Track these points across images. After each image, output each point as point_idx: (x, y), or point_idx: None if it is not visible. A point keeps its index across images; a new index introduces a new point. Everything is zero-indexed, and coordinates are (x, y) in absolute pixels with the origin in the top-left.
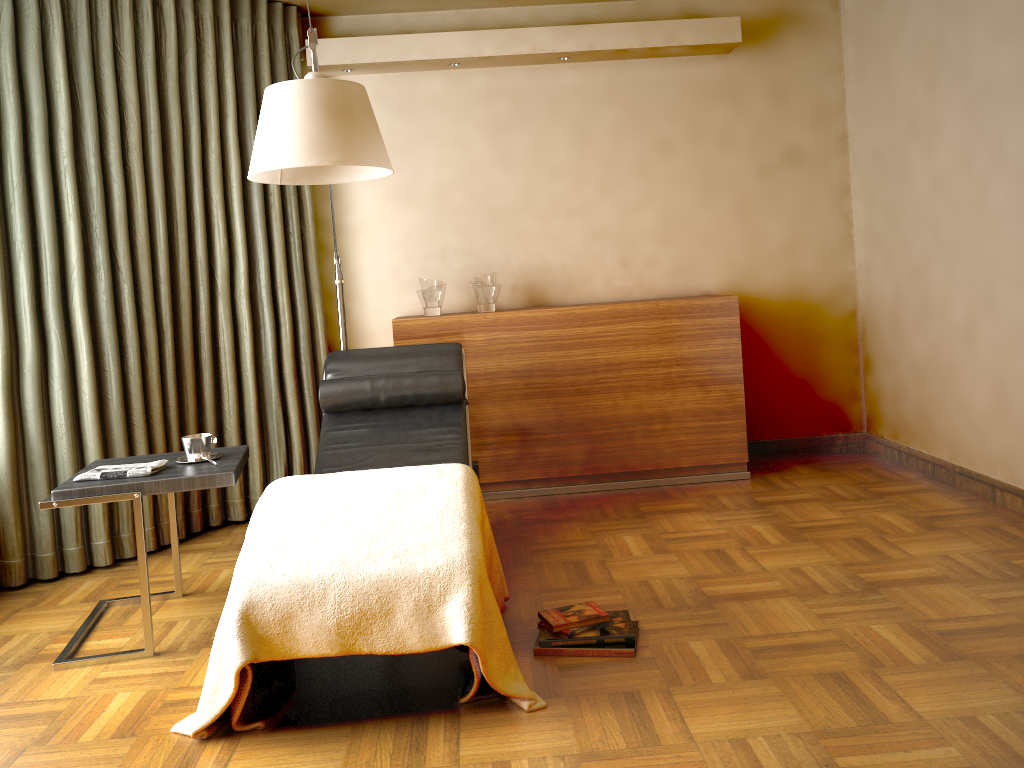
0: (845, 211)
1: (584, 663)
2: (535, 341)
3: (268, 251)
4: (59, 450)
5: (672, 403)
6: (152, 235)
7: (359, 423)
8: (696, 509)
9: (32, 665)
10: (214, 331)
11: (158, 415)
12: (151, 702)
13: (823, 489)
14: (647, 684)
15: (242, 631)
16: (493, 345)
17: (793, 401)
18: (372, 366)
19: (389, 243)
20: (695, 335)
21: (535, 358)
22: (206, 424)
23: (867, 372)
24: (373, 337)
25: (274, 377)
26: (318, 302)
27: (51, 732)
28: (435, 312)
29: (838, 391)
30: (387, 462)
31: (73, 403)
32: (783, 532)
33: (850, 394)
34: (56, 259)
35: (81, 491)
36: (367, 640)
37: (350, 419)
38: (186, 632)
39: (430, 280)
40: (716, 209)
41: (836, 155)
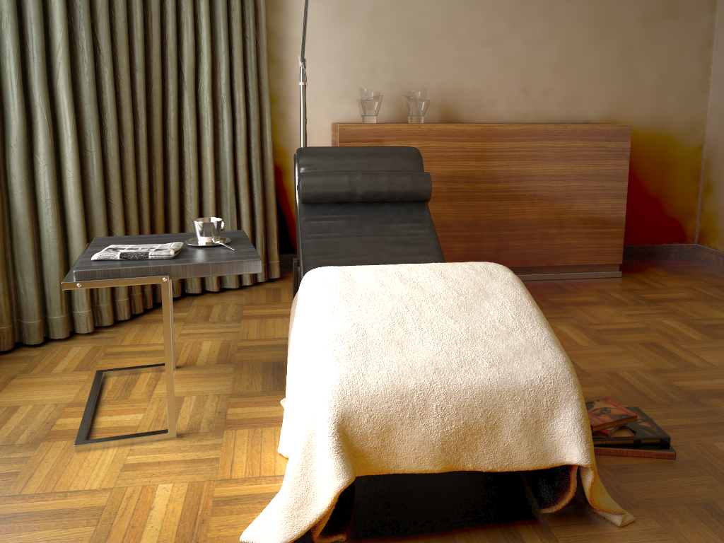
0: (706, 61)
1: (630, 465)
2: (461, 151)
3: (228, 52)
4: (44, 224)
5: (568, 212)
6: (129, 23)
7: (335, 215)
8: (599, 303)
9: (49, 444)
10: (179, 122)
11: (133, 196)
12: (199, 498)
13: (692, 290)
14: (715, 494)
15: (340, 446)
16: (424, 152)
17: (644, 215)
18: (342, 163)
19: (327, 56)
20: (593, 155)
21: (459, 166)
22: (170, 207)
23: (706, 195)
24: (307, 139)
25: (230, 168)
26: (267, 104)
27: (101, 537)
28: (372, 120)
29: (680, 209)
30: (369, 253)
31: (56, 180)
32: (695, 328)
33: (688, 212)
34: (42, 35)
35: (105, 272)
36: (472, 456)
37: (325, 211)
38: (198, 410)
39: (371, 91)
40: (604, 50)
41: (706, 12)
